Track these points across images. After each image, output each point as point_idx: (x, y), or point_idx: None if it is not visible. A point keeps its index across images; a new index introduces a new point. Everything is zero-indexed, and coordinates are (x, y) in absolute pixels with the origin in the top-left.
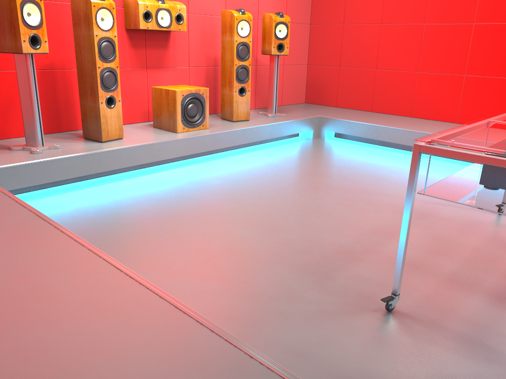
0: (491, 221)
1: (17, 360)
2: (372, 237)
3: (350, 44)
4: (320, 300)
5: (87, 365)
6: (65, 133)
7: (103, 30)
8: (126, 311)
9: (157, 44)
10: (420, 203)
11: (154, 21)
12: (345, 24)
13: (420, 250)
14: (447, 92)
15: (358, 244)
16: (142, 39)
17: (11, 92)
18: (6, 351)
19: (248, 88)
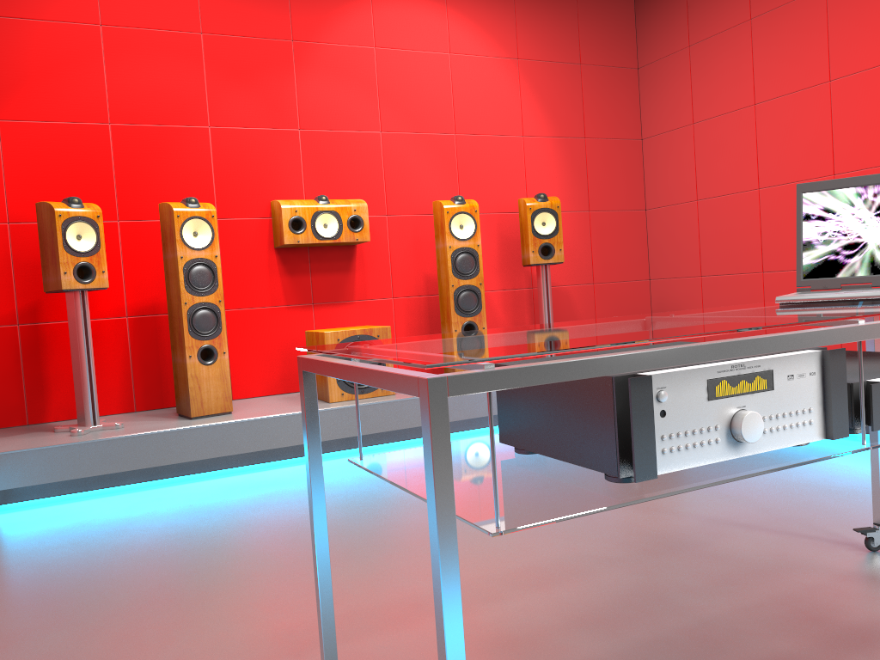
0: (829, 564)
1: None
2: (496, 584)
3: (712, 233)
4: None
5: None
6: (168, 409)
7: (194, 248)
8: None
9: (331, 266)
10: (698, 524)
11: (309, 231)
12: (699, 200)
13: (564, 616)
14: None
15: None
16: (304, 260)
17: None
18: None
19: (481, 324)
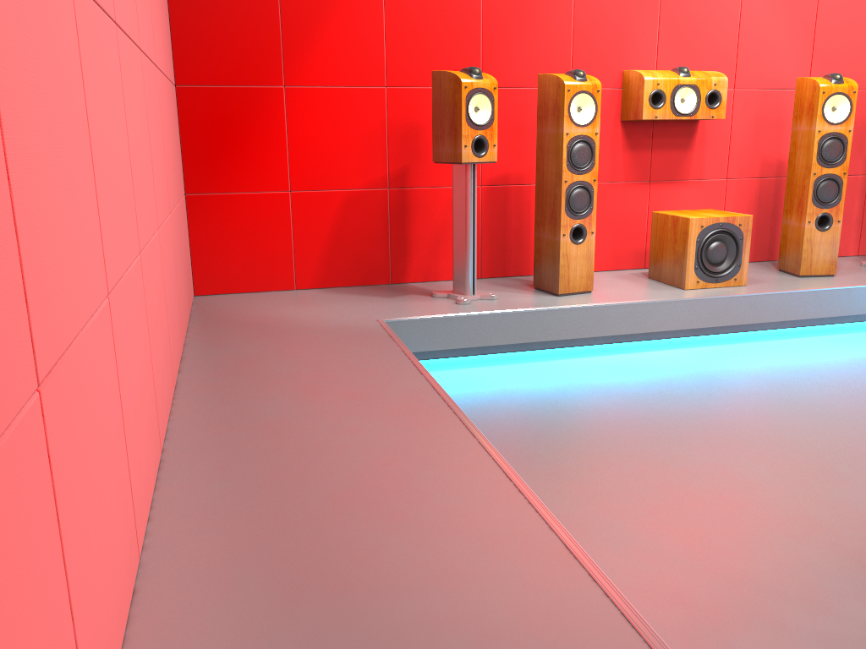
0: None
1: (344, 556)
2: None
3: None
4: None
5: (418, 586)
6: (511, 278)
7: (578, 125)
8: (494, 533)
9: (672, 143)
10: None
11: (667, 107)
12: None
13: None
14: None
15: None
16: (646, 135)
17: (446, 217)
18: (337, 542)
19: (837, 216)
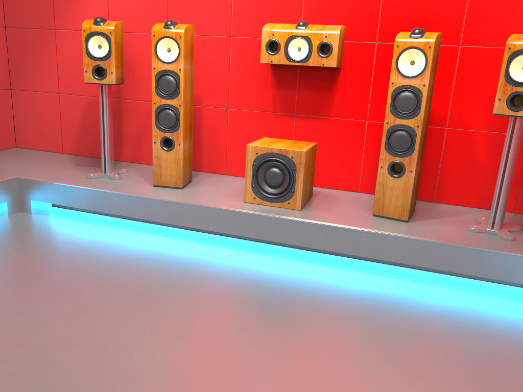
0: None
1: None
2: None
3: None
4: None
5: None
6: None
7: (163, 62)
8: None
9: (315, 85)
10: None
11: (282, 53)
12: None
13: None
14: None
15: None
16: (292, 77)
17: (145, 121)
18: None
19: (410, 166)
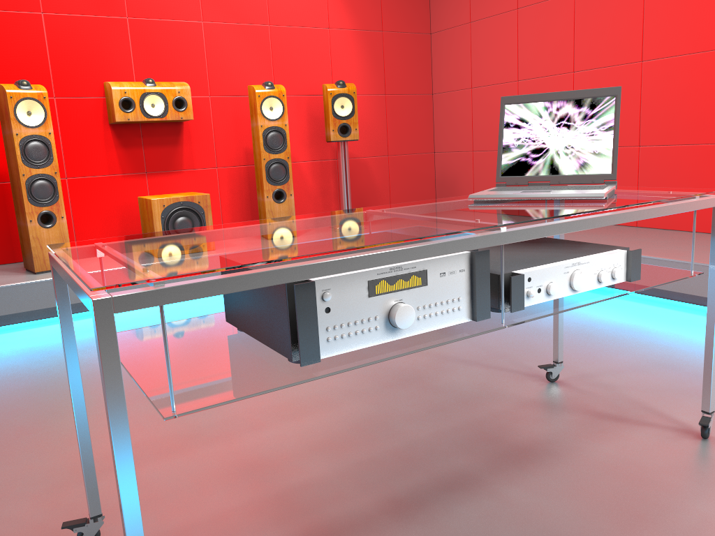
0: (517, 393)
1: None
2: (262, 415)
3: (482, 116)
4: (17, 516)
5: None
6: (19, 263)
7: (28, 126)
8: None
9: (162, 140)
10: (431, 360)
11: (138, 111)
12: (473, 88)
13: (306, 441)
14: (617, 176)
15: (223, 425)
16: (136, 135)
17: None
18: None
19: (289, 191)
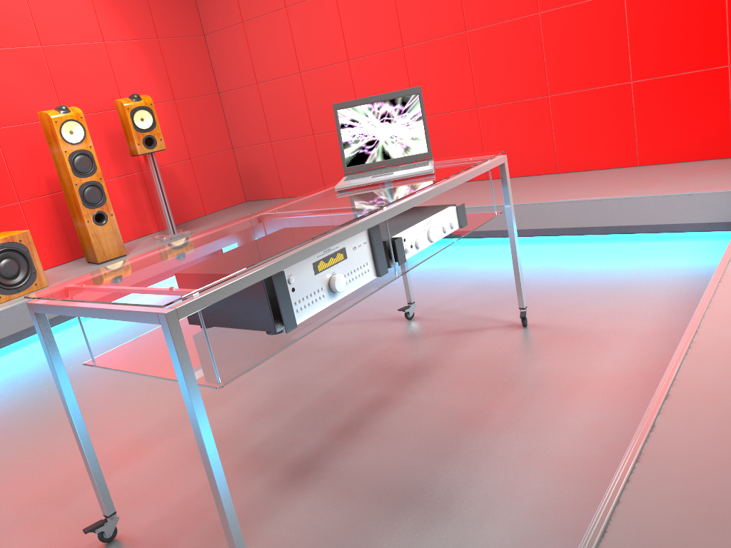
0: (389, 334)
1: None
2: None
3: (273, 108)
4: None
5: None
6: None
7: None
8: None
9: None
10: None
11: None
12: (259, 83)
13: (243, 415)
14: None
15: (161, 427)
16: None
17: None
18: None
19: (109, 211)
